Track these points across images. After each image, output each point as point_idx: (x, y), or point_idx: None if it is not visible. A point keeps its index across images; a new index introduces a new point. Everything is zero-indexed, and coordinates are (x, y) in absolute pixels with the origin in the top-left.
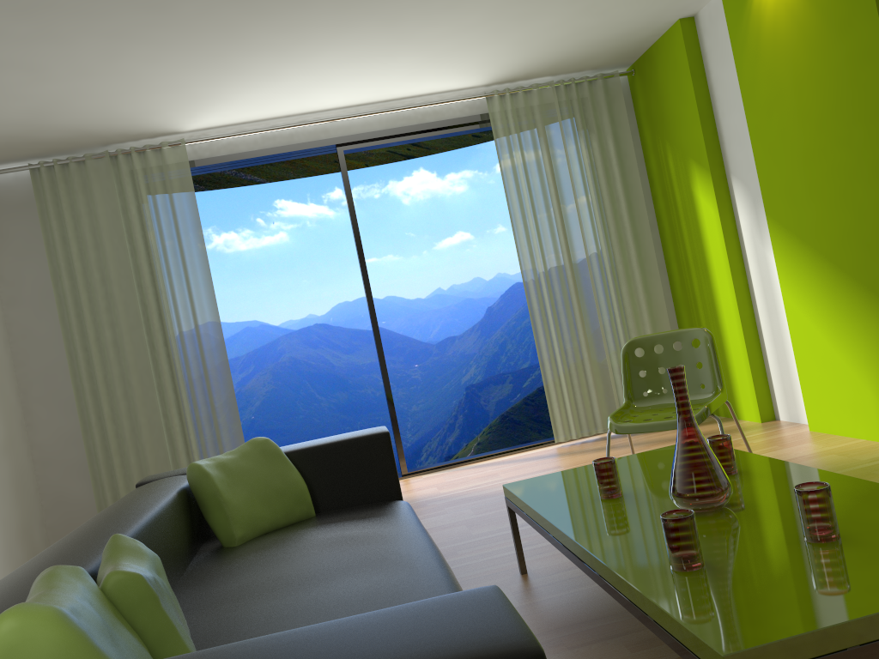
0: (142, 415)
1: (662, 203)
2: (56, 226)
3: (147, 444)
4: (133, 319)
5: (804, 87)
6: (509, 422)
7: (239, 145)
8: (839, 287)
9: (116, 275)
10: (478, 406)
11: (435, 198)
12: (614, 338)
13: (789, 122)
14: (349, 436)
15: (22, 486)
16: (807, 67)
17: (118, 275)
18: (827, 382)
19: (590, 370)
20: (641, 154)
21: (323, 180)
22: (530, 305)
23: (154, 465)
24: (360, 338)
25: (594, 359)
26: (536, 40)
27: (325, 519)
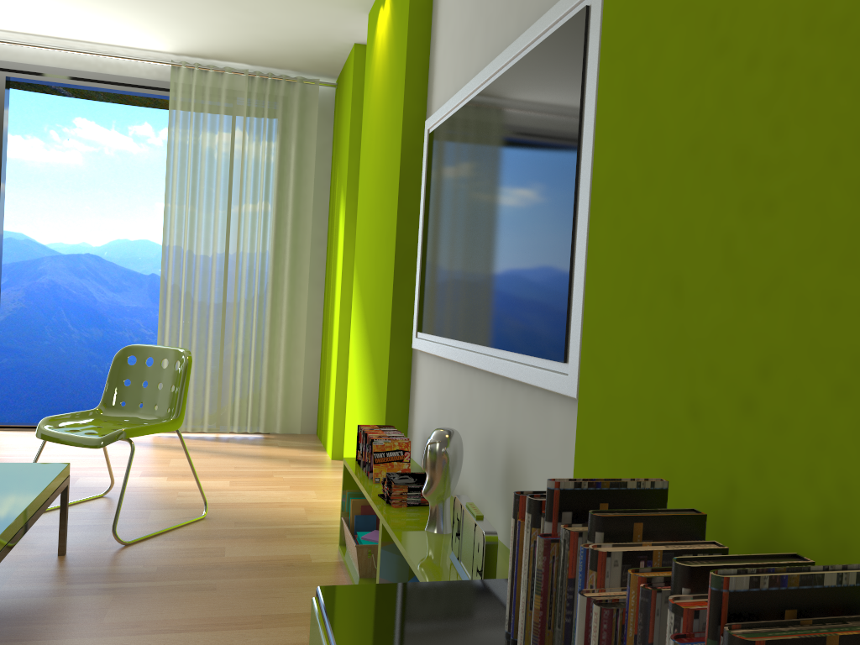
0: None
1: (330, 222)
2: None
3: None
4: None
5: (378, 141)
6: None
7: None
8: (365, 346)
9: None
10: None
11: None
12: (244, 342)
13: (371, 172)
14: None
15: None
16: (381, 122)
17: None
18: (352, 435)
19: (210, 367)
20: (329, 168)
21: (134, 111)
22: (166, 287)
23: None
24: (132, 280)
25: (218, 358)
26: (196, 20)
27: None
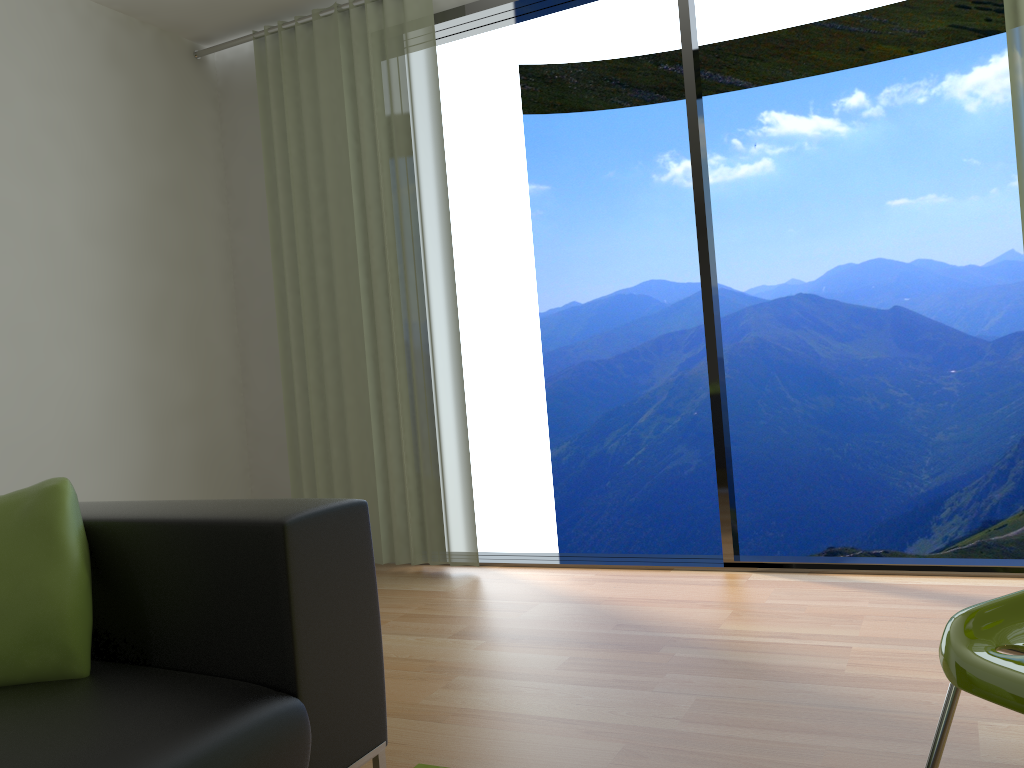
0: (349, 393)
1: None
2: (275, 117)
3: (352, 435)
4: (350, 254)
5: None
6: None
7: None
8: None
9: (335, 187)
10: None
11: None
12: None
13: None
14: (230, 512)
15: (215, 464)
16: None
17: (338, 188)
18: None
19: None
20: None
21: (836, 79)
22: None
23: (358, 467)
24: (865, 320)
25: None
26: None
27: (42, 702)
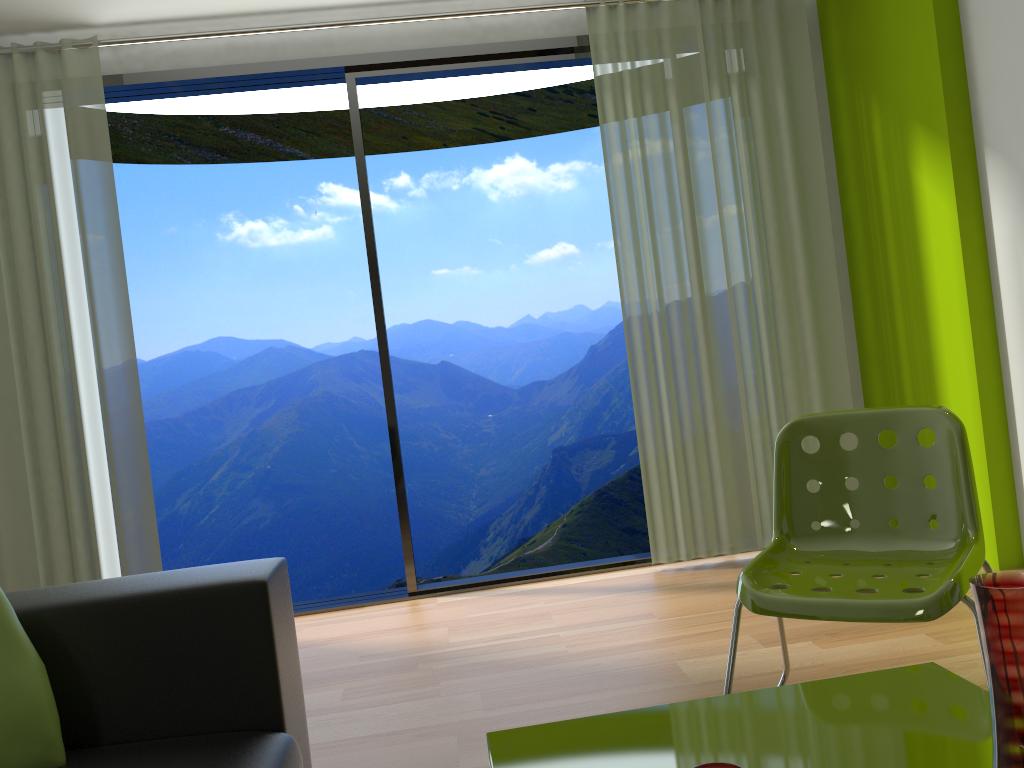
0: None
1: (855, 198)
2: None
3: (2, 515)
4: None
5: None
6: (607, 501)
7: (190, 56)
8: None
9: None
10: (568, 476)
11: (532, 196)
12: (760, 406)
13: None
14: (186, 581)
15: None
16: None
17: None
18: None
19: (717, 453)
20: (827, 118)
21: (385, 161)
22: (631, 343)
23: (11, 549)
24: (419, 374)
25: (725, 438)
26: None
27: None
